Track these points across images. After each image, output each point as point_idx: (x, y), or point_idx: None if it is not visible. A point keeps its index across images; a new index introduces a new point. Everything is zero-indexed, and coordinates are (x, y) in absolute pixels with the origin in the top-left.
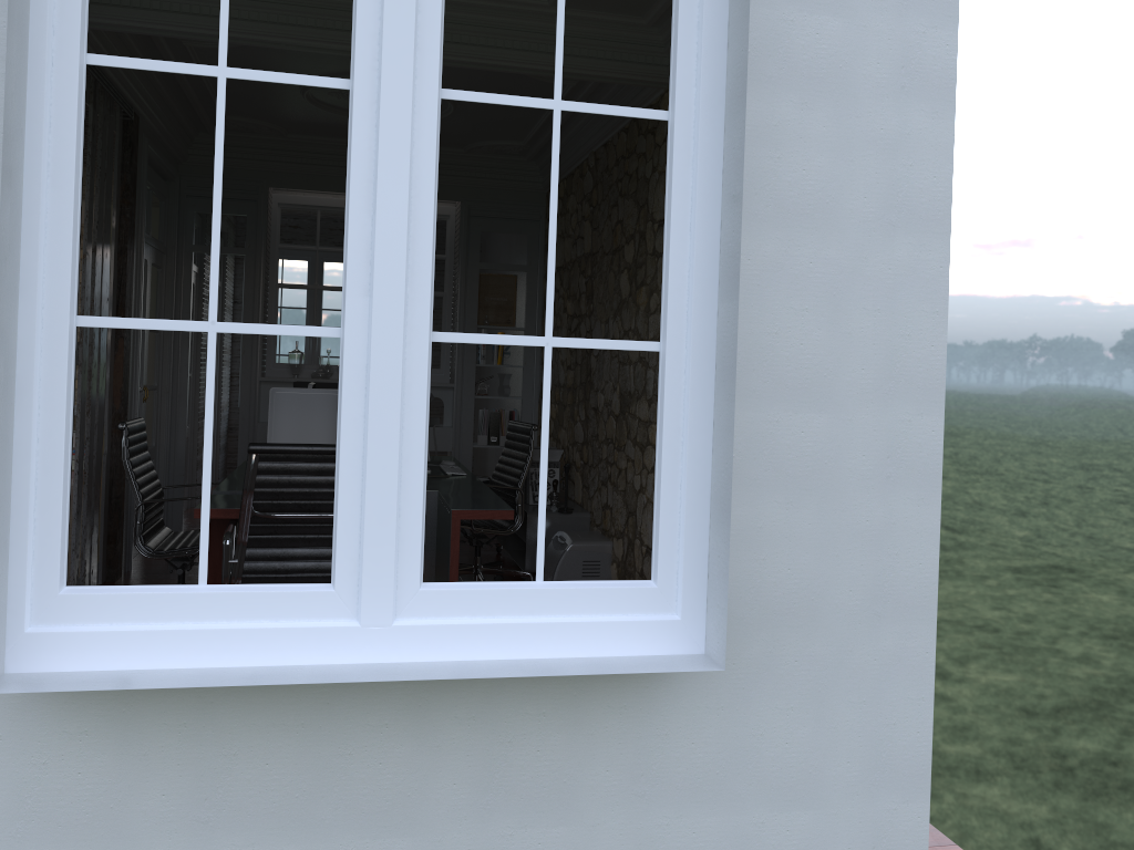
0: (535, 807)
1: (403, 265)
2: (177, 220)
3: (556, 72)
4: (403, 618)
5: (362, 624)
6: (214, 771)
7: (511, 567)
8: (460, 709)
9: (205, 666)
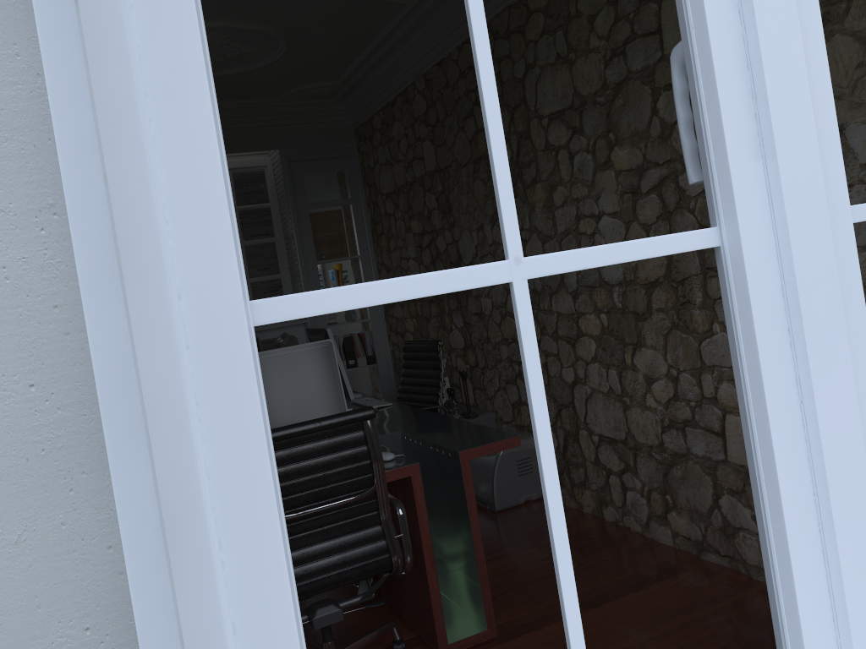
0: None
1: (806, 89)
2: None
3: None
4: None
5: None
6: None
7: None
8: None
9: None
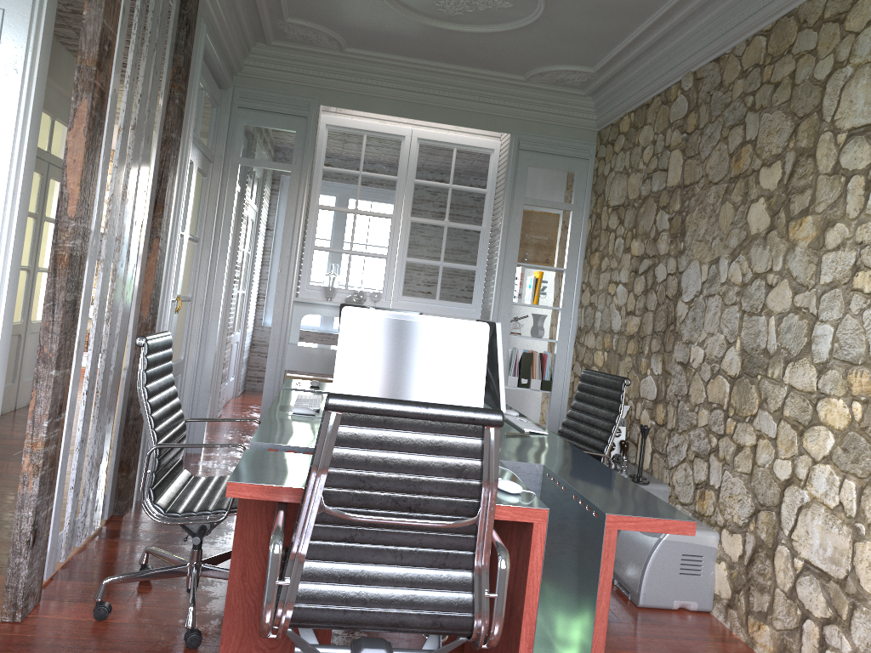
0: None
1: None
2: (227, 130)
3: None
4: None
5: None
6: None
7: None
8: None
9: None
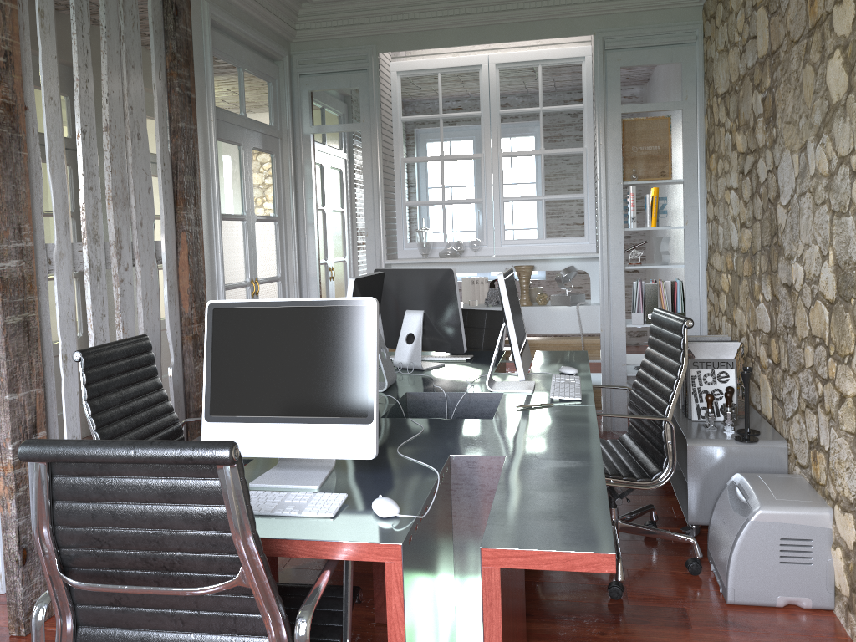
0: None
1: None
2: (289, 102)
3: None
4: None
5: None
6: None
7: (672, 496)
8: None
9: None
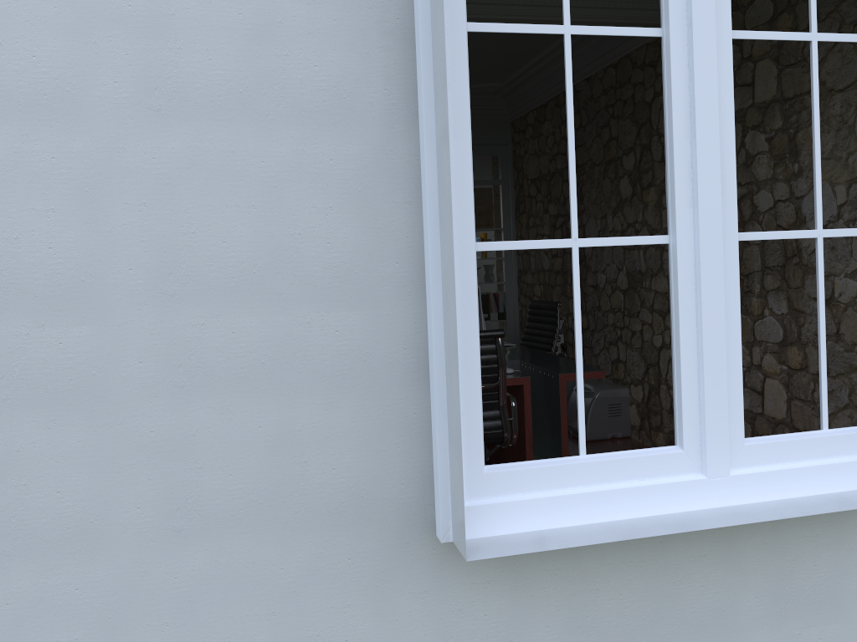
0: (815, 610)
1: (718, 179)
2: None
3: (811, 9)
4: (734, 468)
5: (708, 477)
6: (583, 604)
7: None
8: (756, 538)
9: (597, 522)
